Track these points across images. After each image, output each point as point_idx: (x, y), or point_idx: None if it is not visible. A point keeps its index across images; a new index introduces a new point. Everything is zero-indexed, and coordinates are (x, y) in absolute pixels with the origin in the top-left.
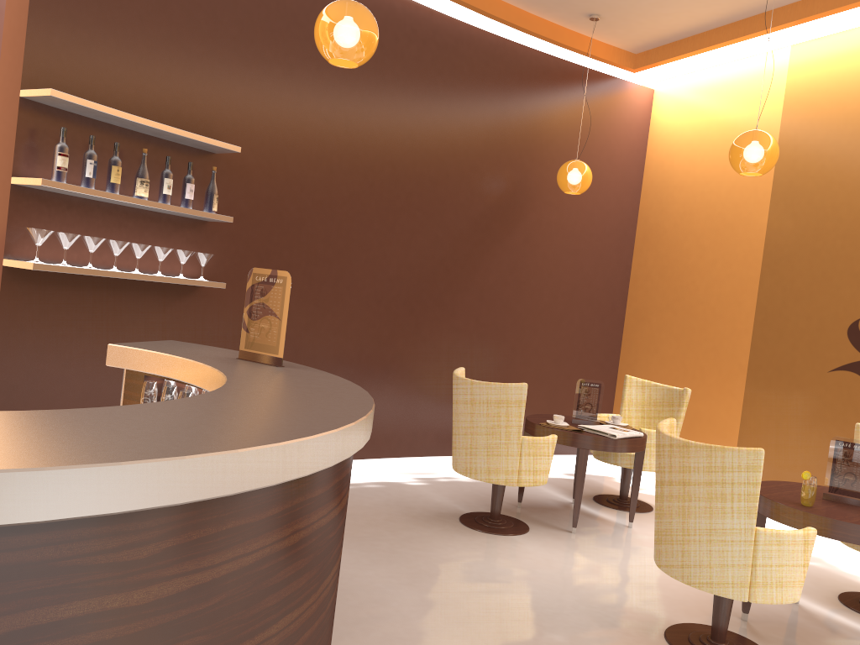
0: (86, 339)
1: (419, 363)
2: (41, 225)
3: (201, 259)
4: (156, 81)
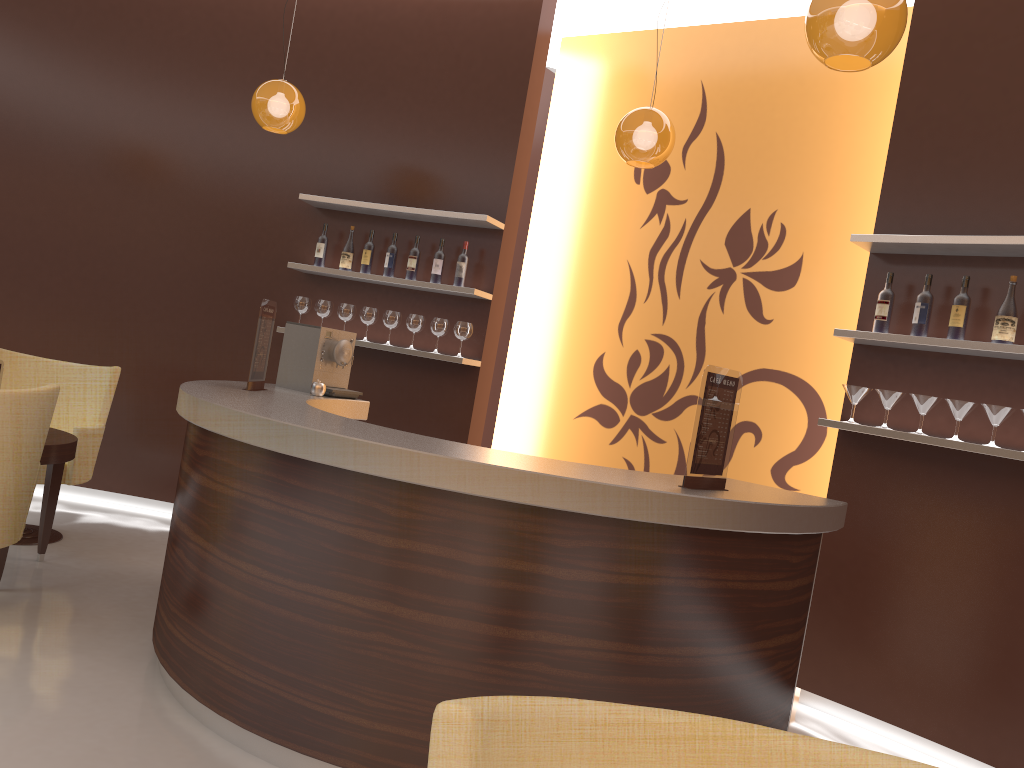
0: (935, 531)
1: None
2: (885, 386)
3: None
4: None
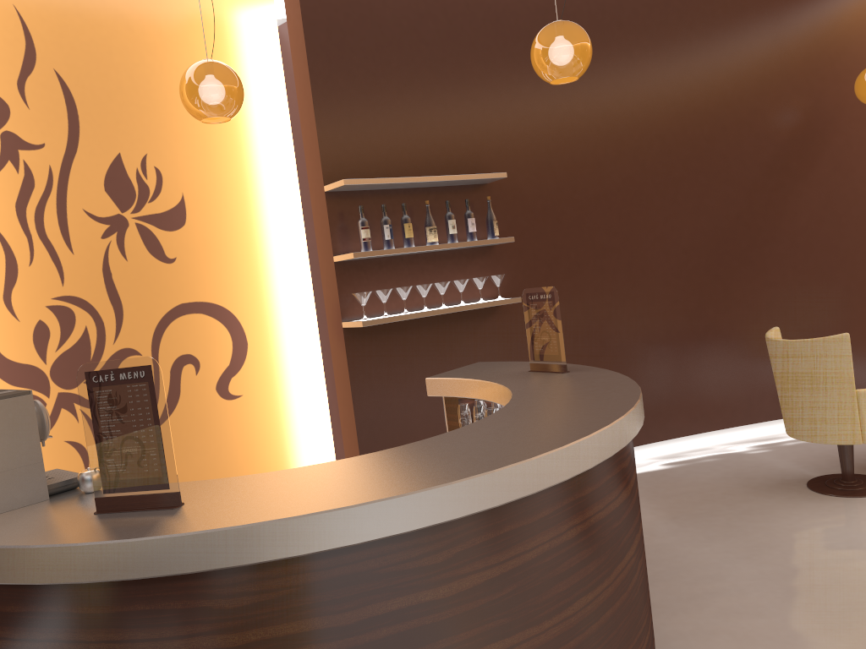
0: (417, 372)
1: (736, 327)
2: (363, 288)
3: (495, 280)
4: (423, 139)
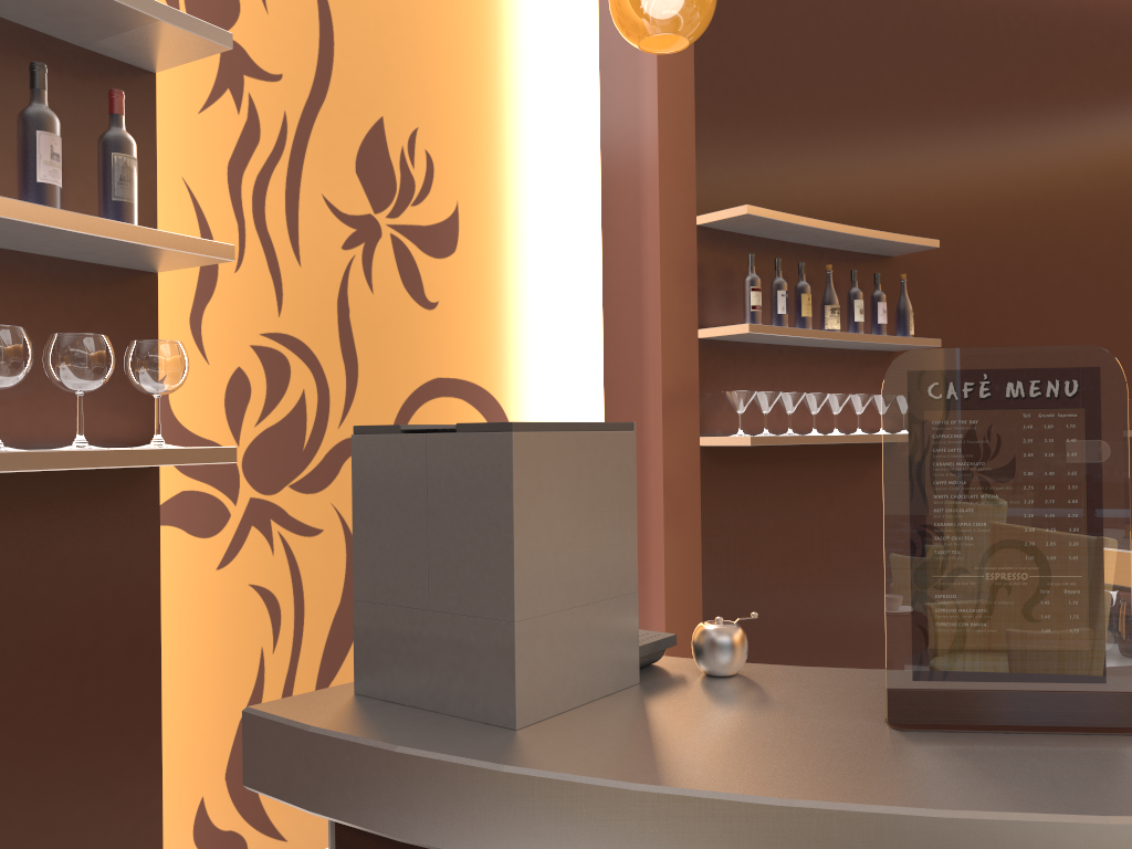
0: (784, 532)
1: None
2: (729, 387)
3: None
4: (821, 174)
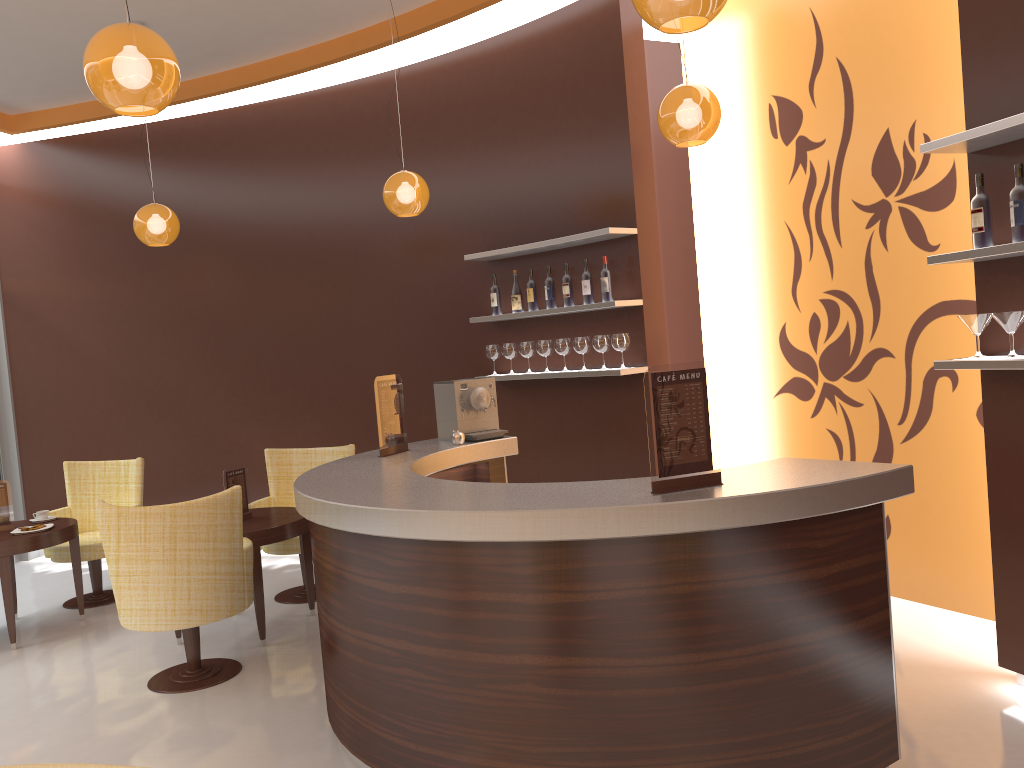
0: None
1: None
2: (1016, 304)
3: None
4: None
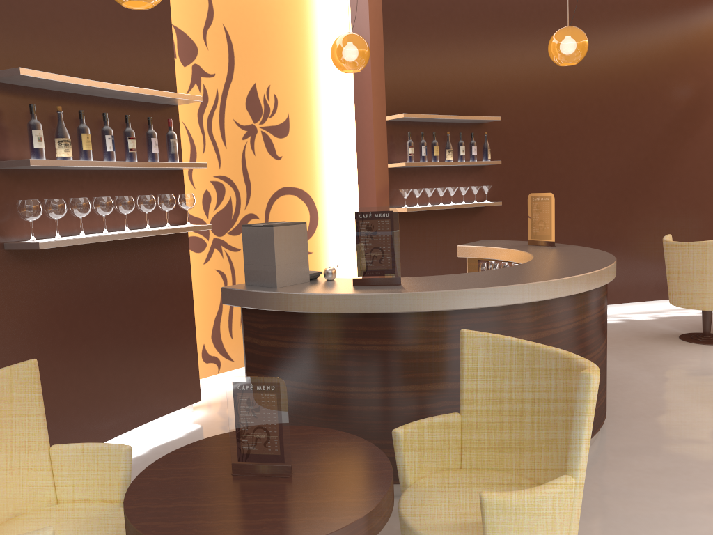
0: (430, 246)
1: (635, 235)
2: (403, 186)
3: (485, 189)
4: (447, 90)
